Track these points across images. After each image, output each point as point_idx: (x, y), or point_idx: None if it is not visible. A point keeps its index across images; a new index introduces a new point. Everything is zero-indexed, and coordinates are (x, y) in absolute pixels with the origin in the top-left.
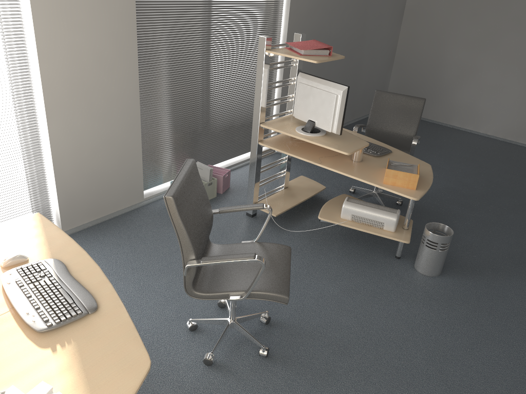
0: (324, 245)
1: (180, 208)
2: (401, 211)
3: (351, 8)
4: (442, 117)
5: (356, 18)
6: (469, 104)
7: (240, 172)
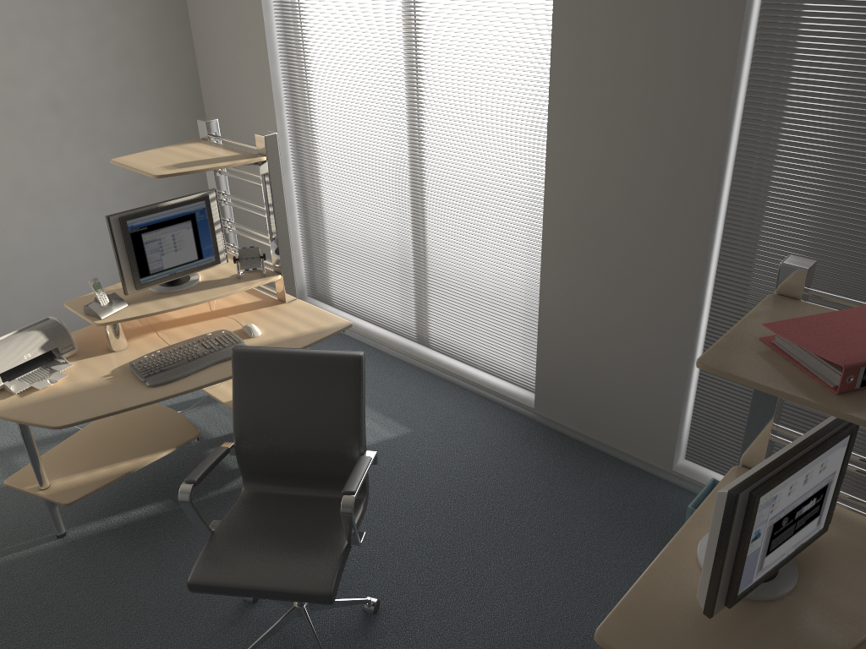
0: None
1: (242, 373)
2: None
3: None
4: None
5: None
6: None
7: None
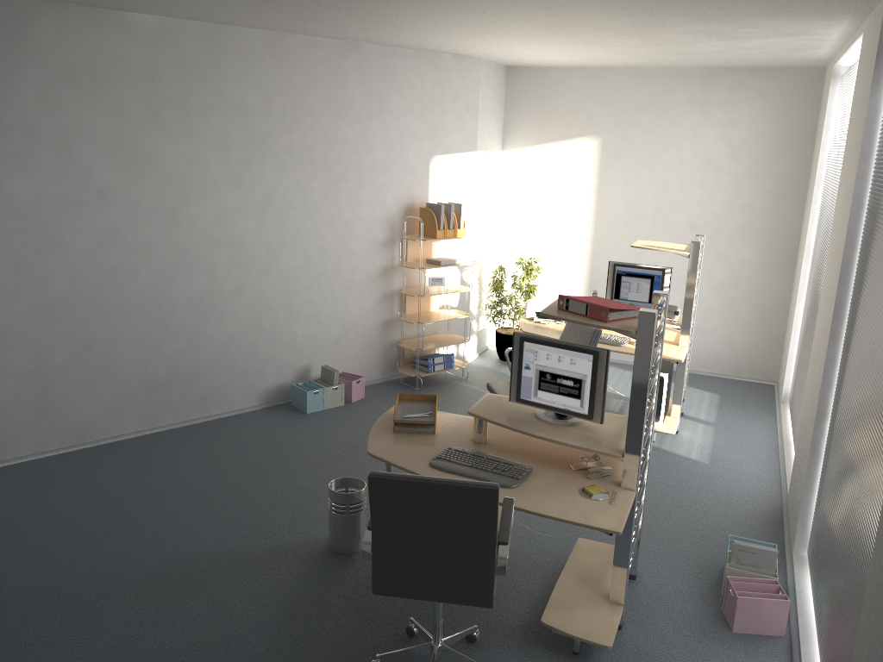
0: None
1: (567, 324)
2: (371, 654)
3: None
4: None
5: None
6: None
7: None
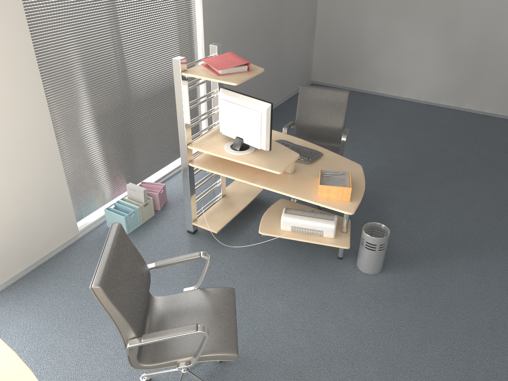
0: (269, 256)
1: (110, 292)
2: None
3: None
4: (366, 85)
5: (272, 0)
6: (391, 71)
7: (176, 180)
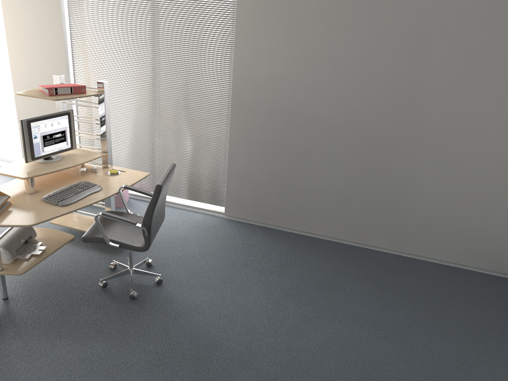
0: None
1: None
2: (117, 300)
3: (369, 91)
4: None
5: (384, 106)
6: None
7: None
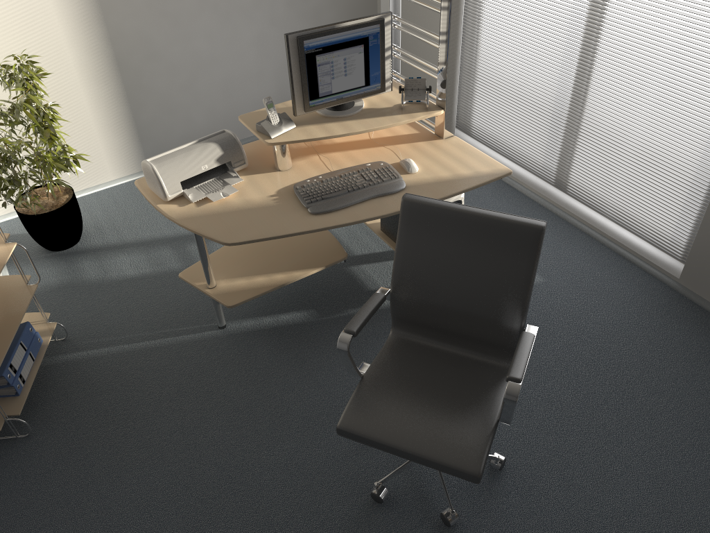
0: None
1: (409, 224)
2: None
3: None
4: None
5: None
6: None
7: None
